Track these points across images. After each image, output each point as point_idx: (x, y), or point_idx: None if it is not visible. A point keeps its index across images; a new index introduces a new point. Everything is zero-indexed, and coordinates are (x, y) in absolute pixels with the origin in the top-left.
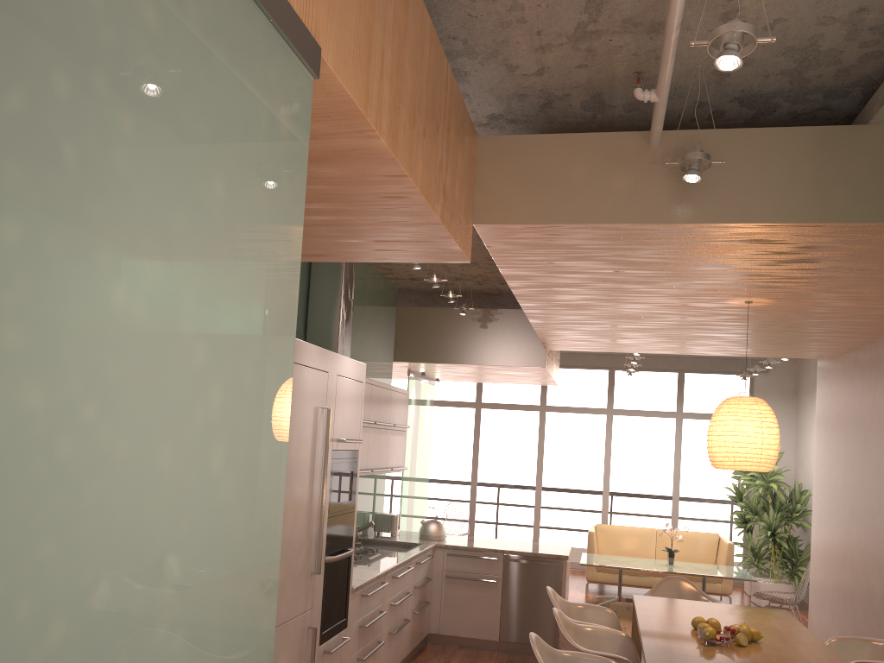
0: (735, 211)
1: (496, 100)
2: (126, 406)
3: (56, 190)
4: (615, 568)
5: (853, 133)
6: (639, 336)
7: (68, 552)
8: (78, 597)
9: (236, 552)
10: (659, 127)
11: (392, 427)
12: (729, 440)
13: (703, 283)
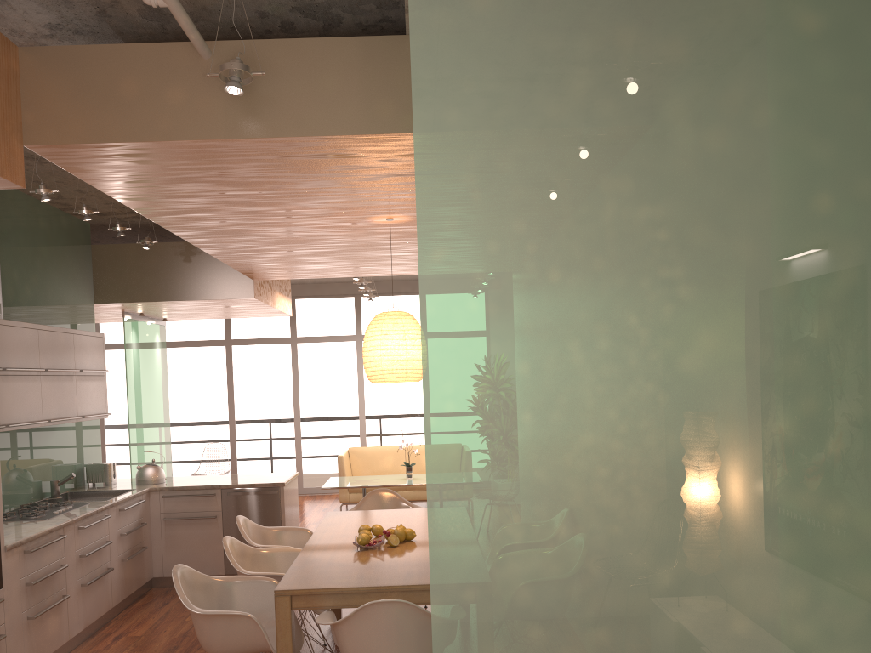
0: (291, 125)
1: (42, 7)
2: None
3: None
4: (355, 488)
5: (394, 43)
6: (327, 260)
7: None
8: None
9: None
10: (193, 36)
11: (81, 373)
12: (377, 355)
13: (328, 202)
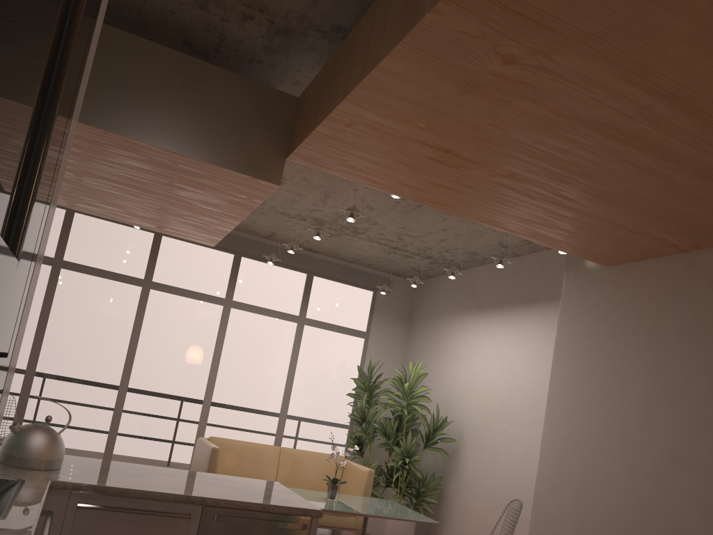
0: None
1: None
2: None
3: None
4: None
5: None
6: (513, 147)
7: None
8: None
9: None
10: None
11: None
12: None
13: None
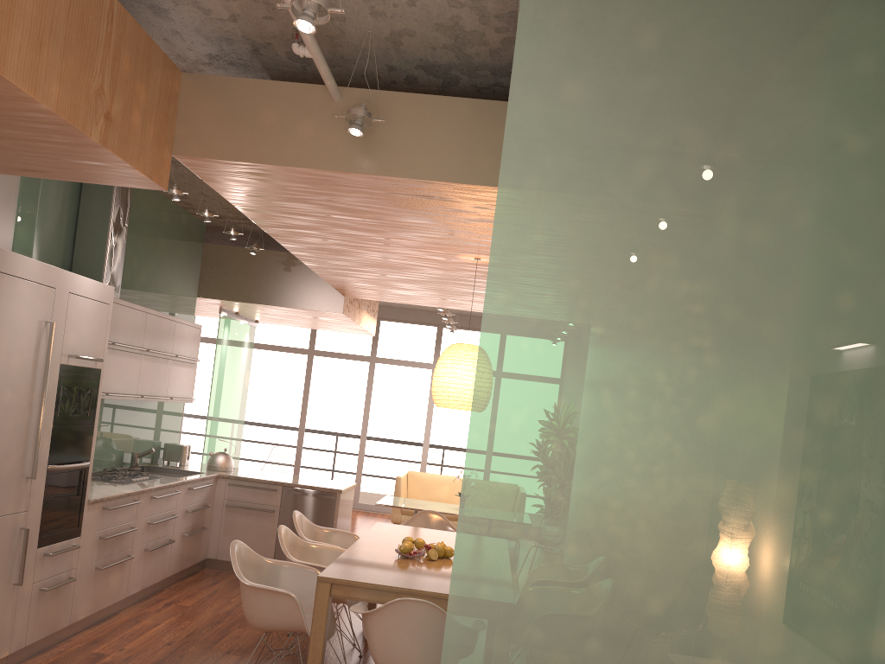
0: (399, 167)
1: (207, 41)
2: None
3: None
4: (408, 509)
5: (500, 108)
6: (415, 288)
7: None
8: None
9: None
10: (329, 82)
11: (176, 358)
12: (446, 381)
13: (423, 236)
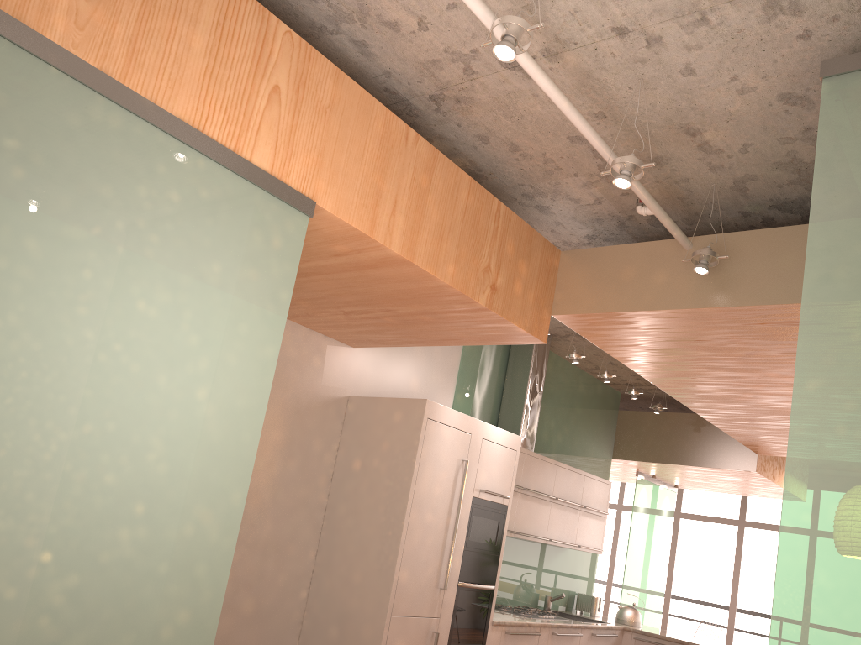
0: (749, 296)
1: (582, 224)
2: (140, 350)
3: (112, 262)
4: None
5: None
6: None
7: (98, 399)
8: (101, 419)
9: (213, 445)
10: (675, 233)
11: (584, 509)
12: None
13: None
